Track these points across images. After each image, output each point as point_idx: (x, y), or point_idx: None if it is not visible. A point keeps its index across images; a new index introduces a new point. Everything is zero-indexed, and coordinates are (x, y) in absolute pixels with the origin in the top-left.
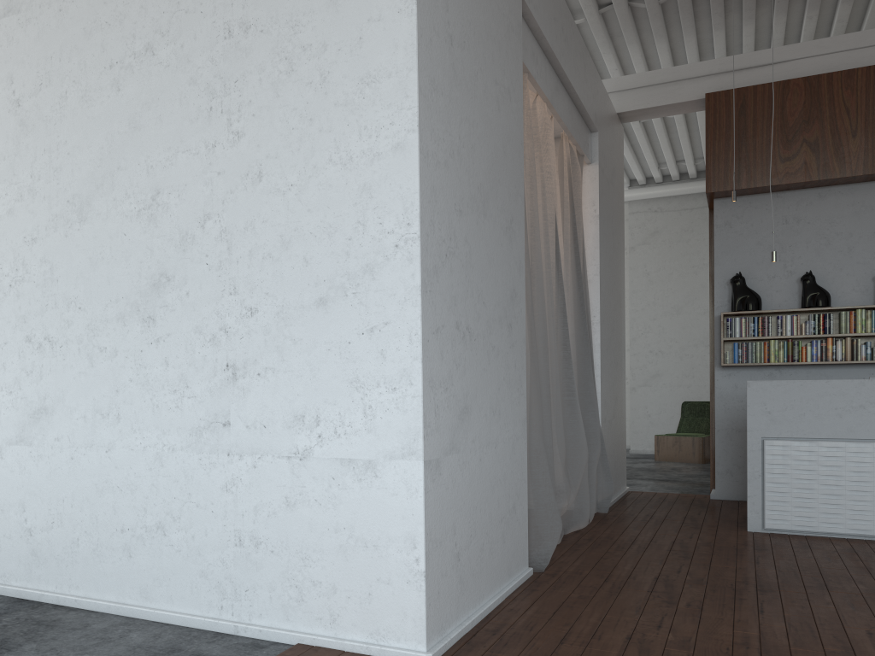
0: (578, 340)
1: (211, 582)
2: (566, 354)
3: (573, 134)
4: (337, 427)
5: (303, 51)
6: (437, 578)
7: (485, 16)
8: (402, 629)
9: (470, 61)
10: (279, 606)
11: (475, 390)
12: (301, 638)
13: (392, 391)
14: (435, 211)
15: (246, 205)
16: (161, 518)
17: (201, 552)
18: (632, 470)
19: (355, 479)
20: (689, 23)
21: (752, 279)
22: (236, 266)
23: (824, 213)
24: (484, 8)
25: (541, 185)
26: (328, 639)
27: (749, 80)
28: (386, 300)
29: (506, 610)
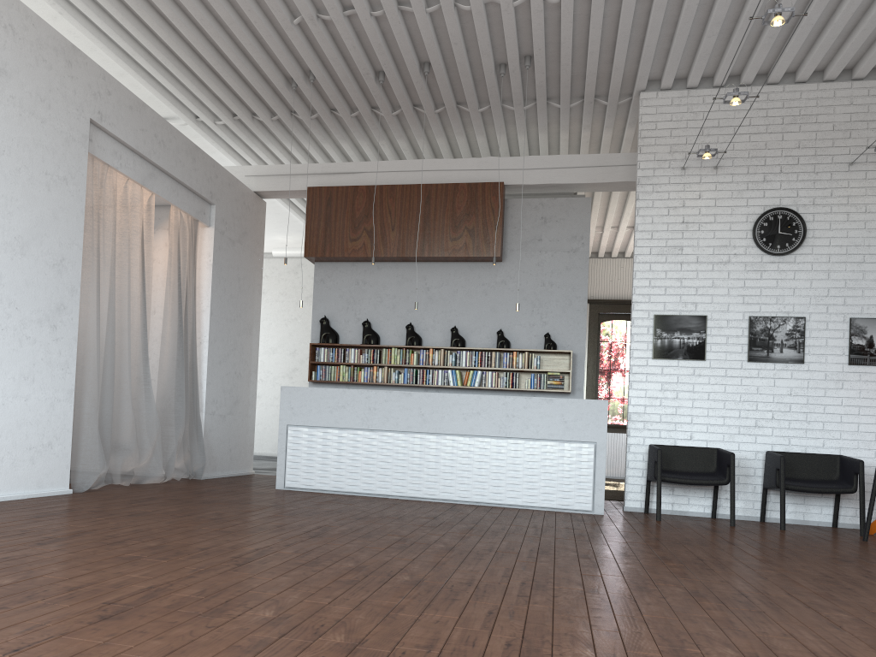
0: (176, 350)
1: None
2: (146, 356)
3: (179, 205)
4: None
5: None
6: None
7: (35, 134)
8: None
9: (11, 162)
10: None
11: (0, 360)
12: None
13: None
14: None
15: None
16: None
17: None
18: None
19: None
20: (301, 136)
21: (335, 321)
22: None
23: (380, 279)
24: (34, 129)
25: (127, 239)
26: None
27: (339, 182)
28: None
29: (17, 500)
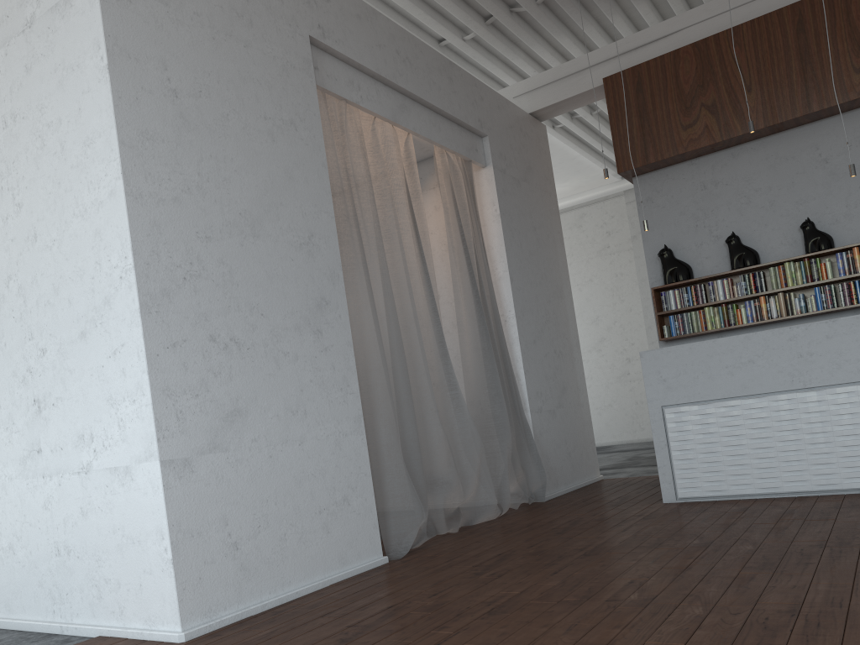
0: (479, 336)
1: (45, 590)
2: (444, 350)
3: (444, 143)
4: (104, 441)
5: (49, 128)
6: (195, 565)
7: (239, 63)
8: (164, 613)
9: (213, 106)
10: (88, 605)
11: (254, 394)
12: (101, 631)
13: (133, 403)
14: (160, 242)
15: (30, 263)
16: (10, 540)
17: (37, 564)
18: (640, 459)
19: (120, 484)
20: (578, 15)
21: (681, 250)
22: (30, 316)
23: (739, 172)
24: (236, 57)
25: (389, 198)
26: (117, 629)
27: (646, 57)
28: (120, 325)
29: (316, 594)
